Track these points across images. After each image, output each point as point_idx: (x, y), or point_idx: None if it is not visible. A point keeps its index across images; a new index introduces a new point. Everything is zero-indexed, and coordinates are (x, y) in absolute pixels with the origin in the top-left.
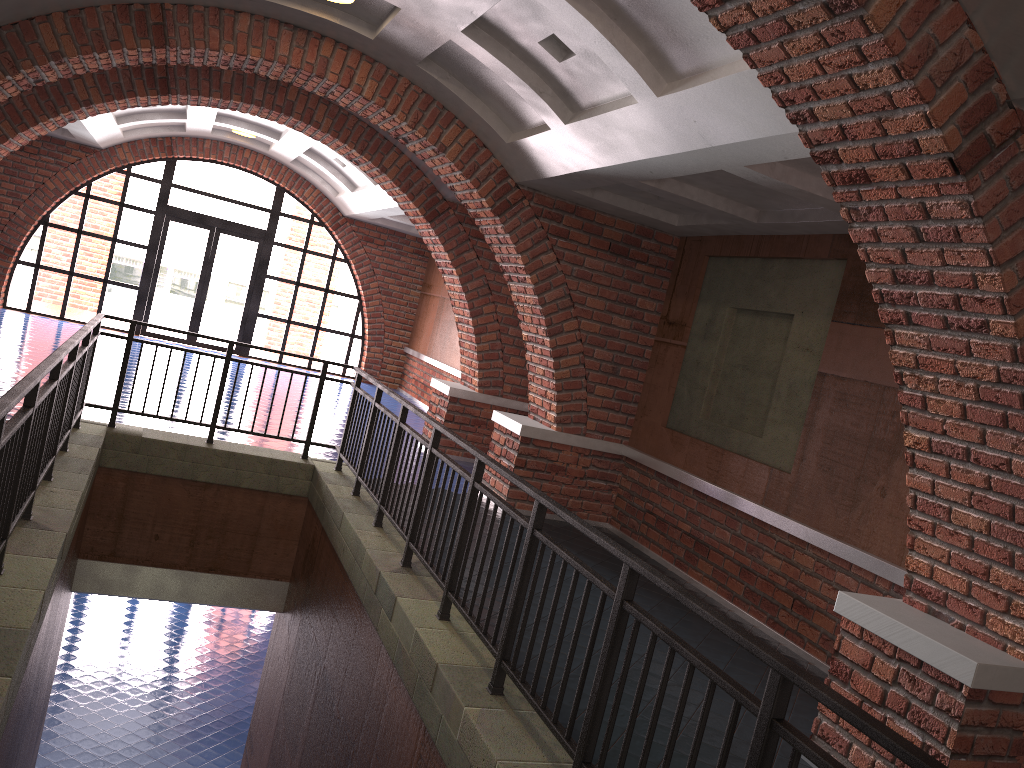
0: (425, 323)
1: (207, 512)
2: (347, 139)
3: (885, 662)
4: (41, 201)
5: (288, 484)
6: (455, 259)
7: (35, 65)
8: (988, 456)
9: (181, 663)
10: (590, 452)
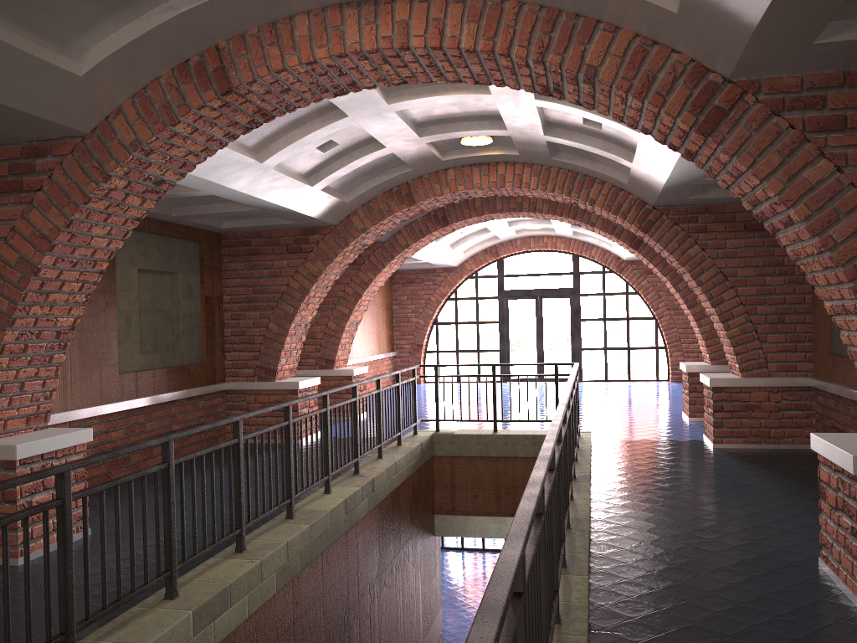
0: None
1: (501, 476)
2: (562, 213)
3: (834, 476)
4: (430, 310)
5: None
6: (663, 270)
7: (354, 239)
8: (849, 305)
9: None
10: (778, 389)
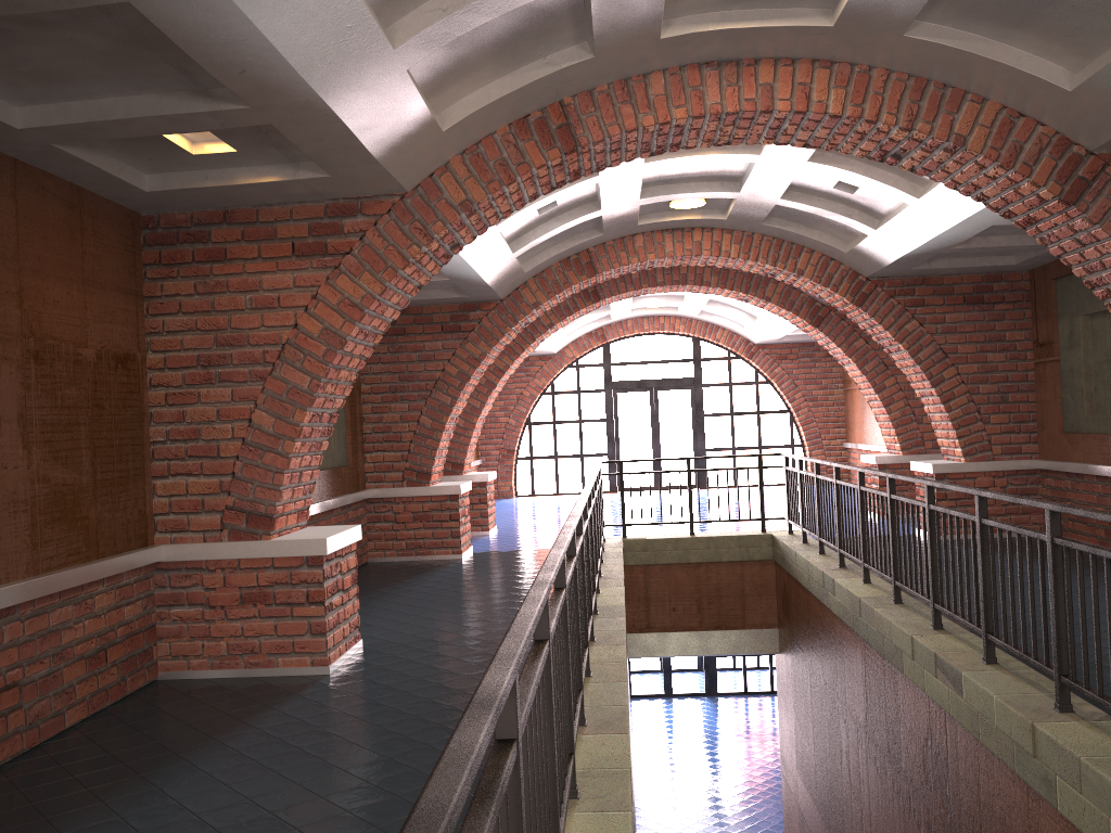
0: (854, 415)
1: (703, 584)
2: (732, 286)
3: None
4: (523, 407)
5: (756, 552)
6: (847, 350)
7: (525, 315)
8: None
9: (720, 755)
10: (1003, 473)
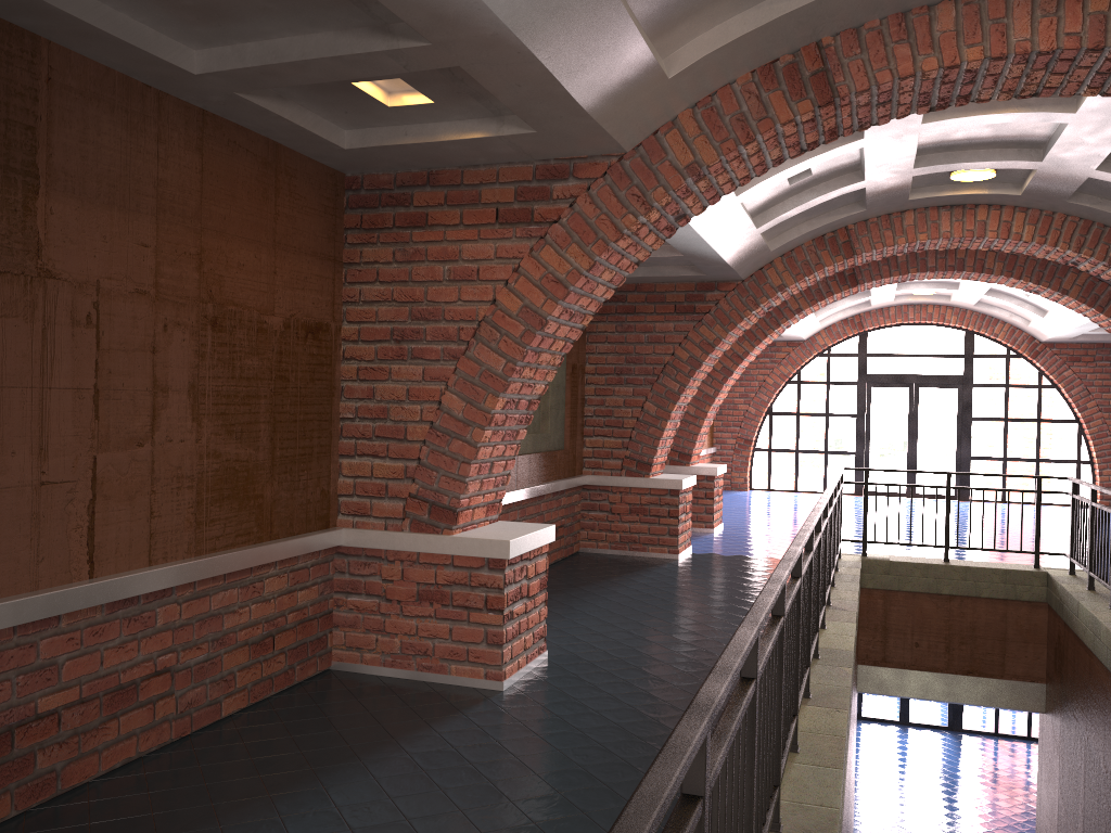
0: None
1: (955, 621)
2: (1020, 275)
3: None
4: (764, 395)
5: (1025, 591)
6: None
7: (768, 298)
8: None
9: (960, 803)
10: None
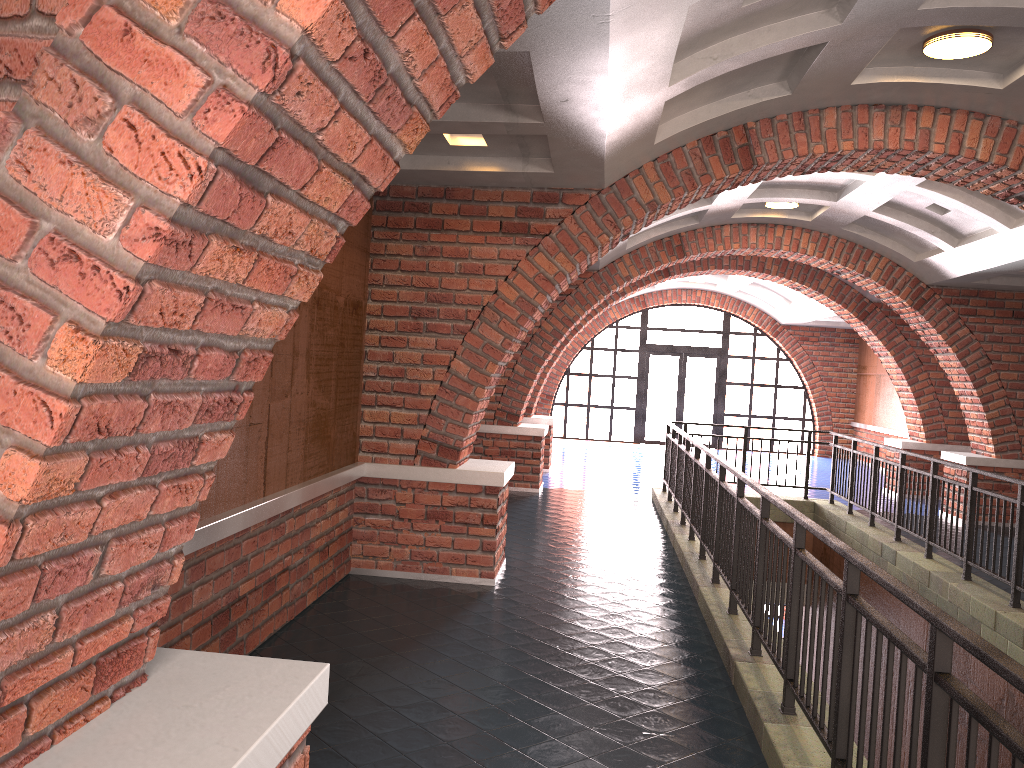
0: (866, 399)
1: None
2: (790, 276)
3: None
4: (564, 358)
5: None
6: (887, 344)
7: (617, 286)
8: None
9: None
10: None
